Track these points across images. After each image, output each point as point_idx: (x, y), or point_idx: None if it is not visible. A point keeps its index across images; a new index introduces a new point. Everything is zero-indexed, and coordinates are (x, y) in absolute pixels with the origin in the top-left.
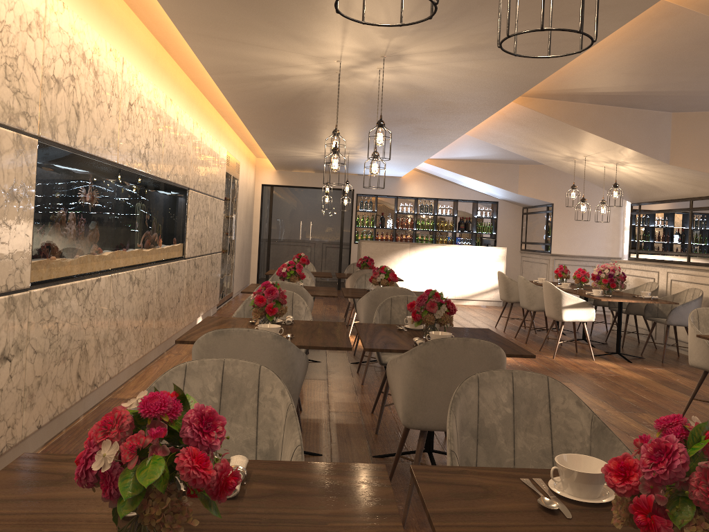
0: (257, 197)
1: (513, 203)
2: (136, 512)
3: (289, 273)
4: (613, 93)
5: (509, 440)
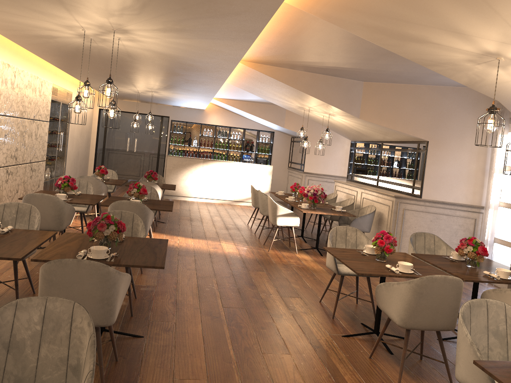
0: (95, 118)
1: (284, 133)
2: None
3: (63, 185)
4: (315, 66)
5: (35, 350)
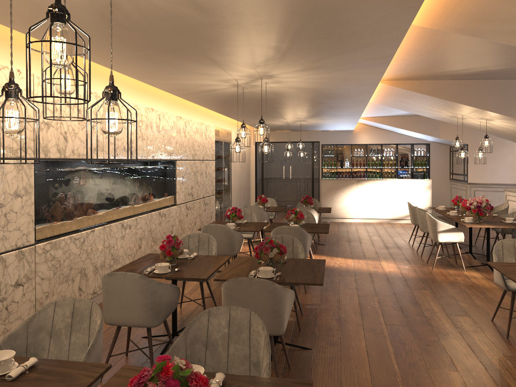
0: (252, 151)
1: (441, 144)
2: None
3: (231, 215)
4: (461, 73)
5: (225, 348)
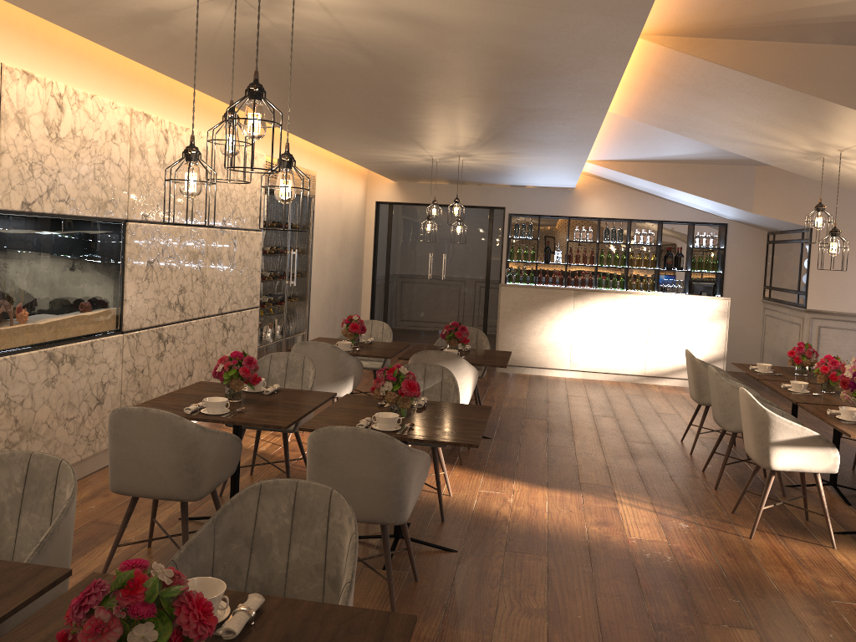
0: (369, 220)
1: (751, 226)
2: None
3: (227, 374)
4: None
5: None
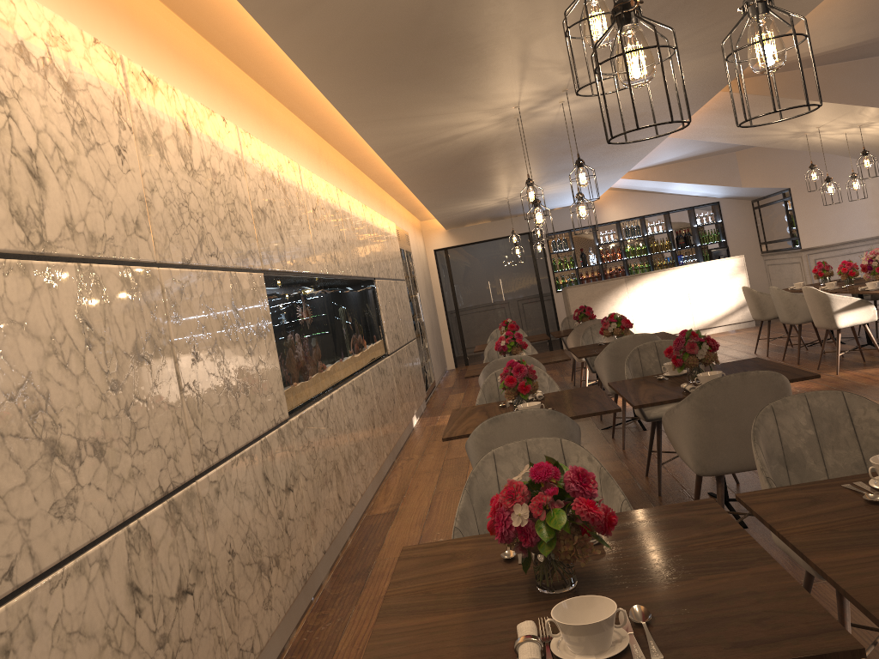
0: (432, 266)
1: (738, 198)
2: (555, 550)
3: (510, 345)
4: (835, 50)
5: (819, 460)
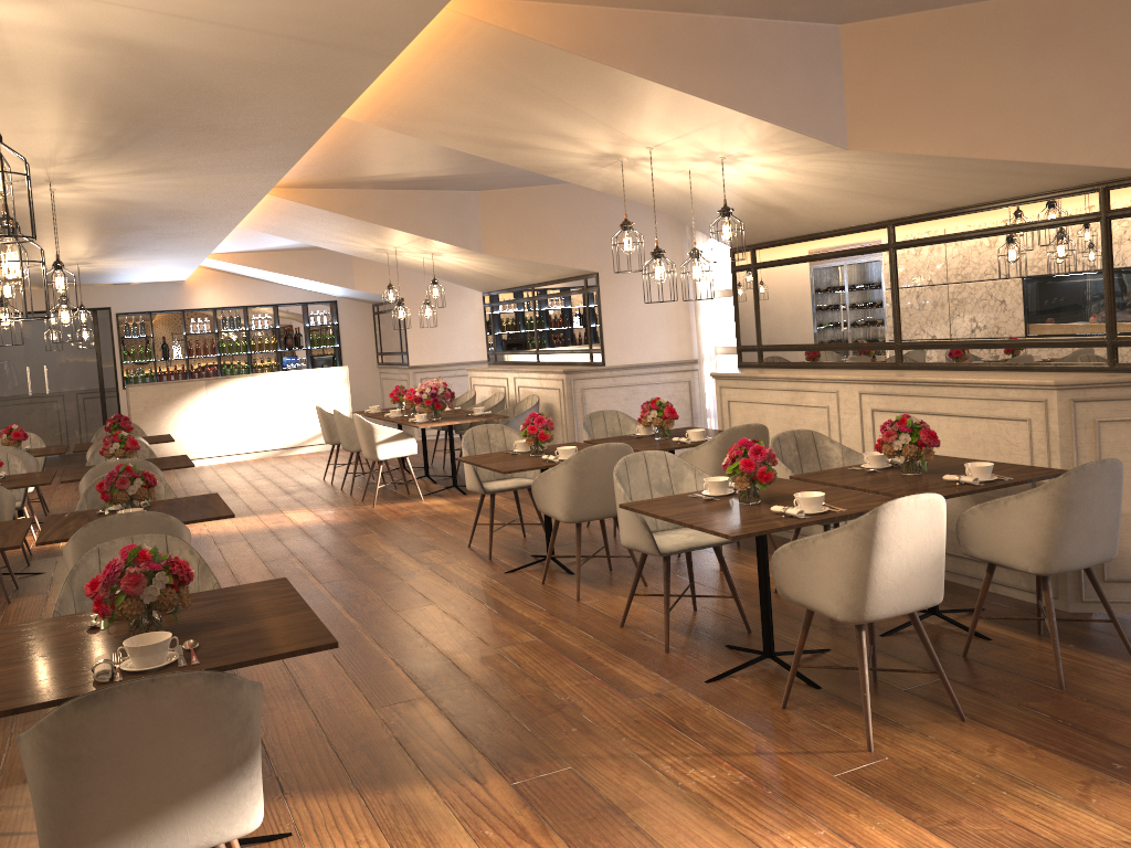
0: None
1: (358, 300)
2: None
3: None
4: (391, 179)
5: None
